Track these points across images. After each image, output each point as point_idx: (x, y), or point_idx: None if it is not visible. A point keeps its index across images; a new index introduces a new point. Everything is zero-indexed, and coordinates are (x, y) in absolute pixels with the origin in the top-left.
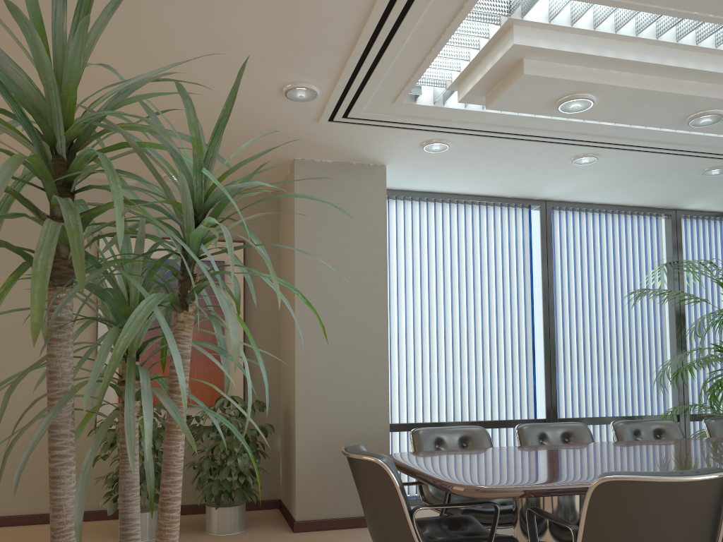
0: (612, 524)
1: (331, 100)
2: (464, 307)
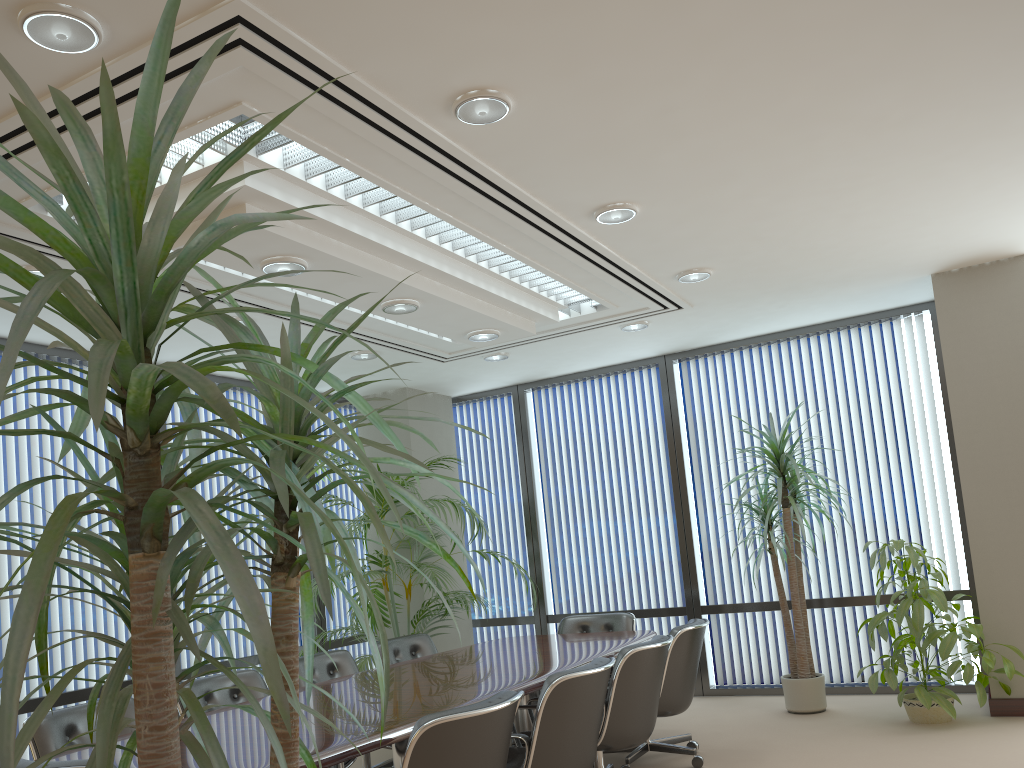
0: None
1: None
2: (41, 517)
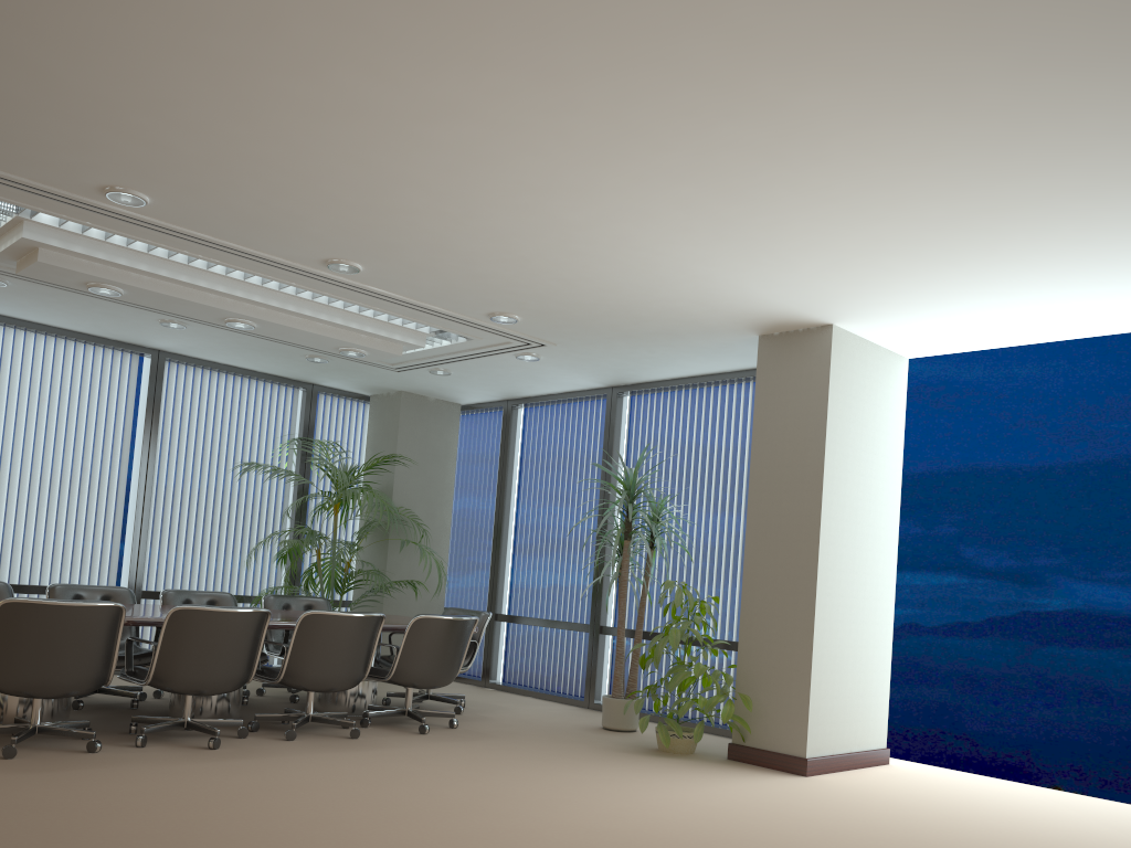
0: (12, 635)
1: None
2: (41, 455)
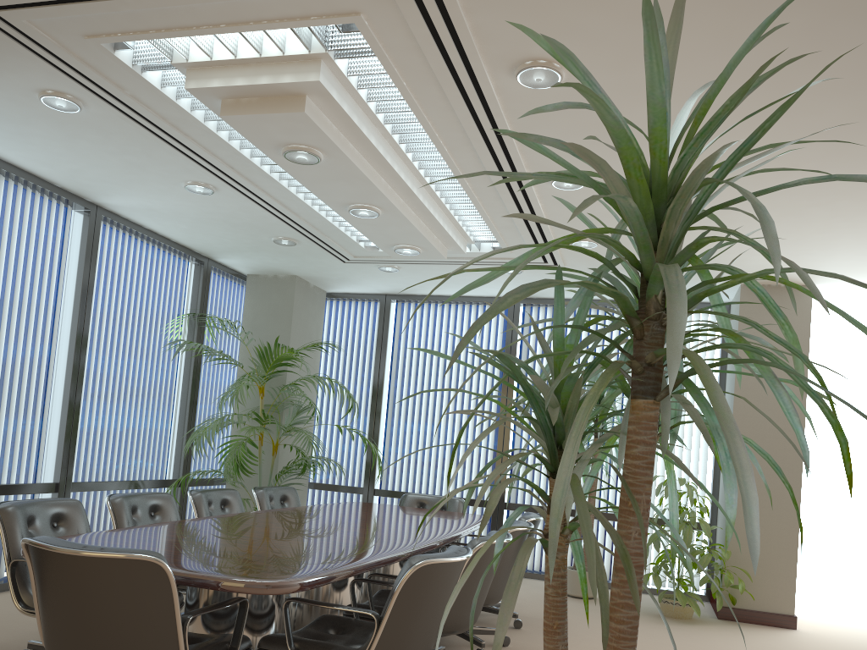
0: (414, 604)
1: None
2: None
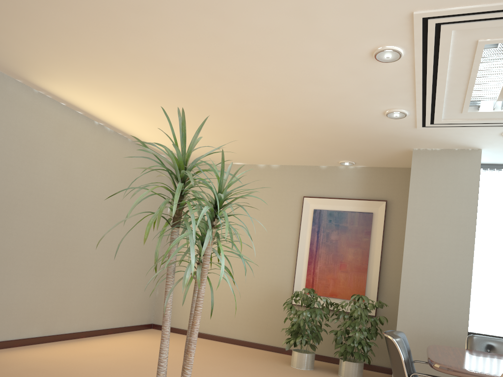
0: None
1: (417, 116)
2: None
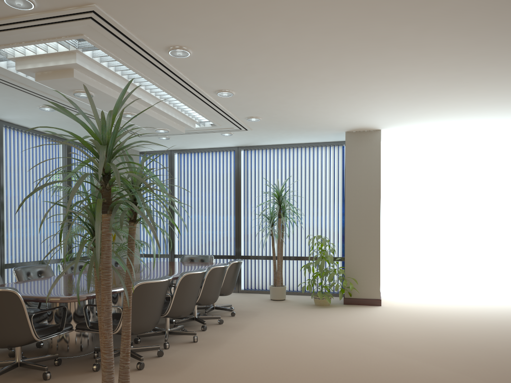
0: (139, 302)
1: None
2: None
